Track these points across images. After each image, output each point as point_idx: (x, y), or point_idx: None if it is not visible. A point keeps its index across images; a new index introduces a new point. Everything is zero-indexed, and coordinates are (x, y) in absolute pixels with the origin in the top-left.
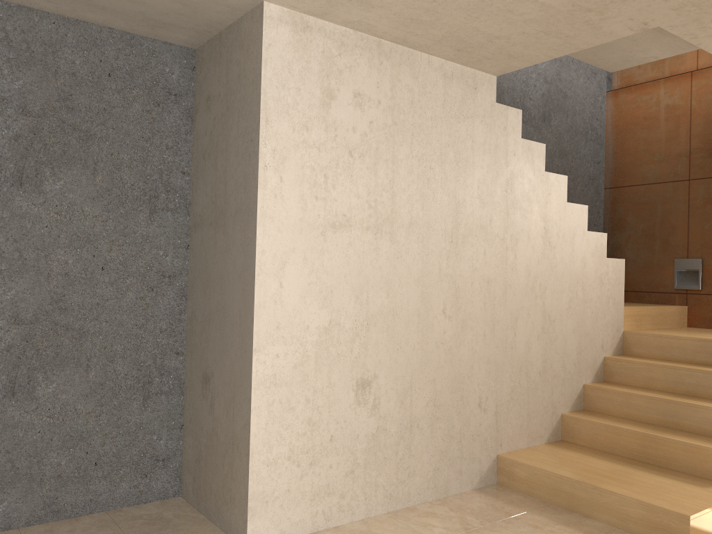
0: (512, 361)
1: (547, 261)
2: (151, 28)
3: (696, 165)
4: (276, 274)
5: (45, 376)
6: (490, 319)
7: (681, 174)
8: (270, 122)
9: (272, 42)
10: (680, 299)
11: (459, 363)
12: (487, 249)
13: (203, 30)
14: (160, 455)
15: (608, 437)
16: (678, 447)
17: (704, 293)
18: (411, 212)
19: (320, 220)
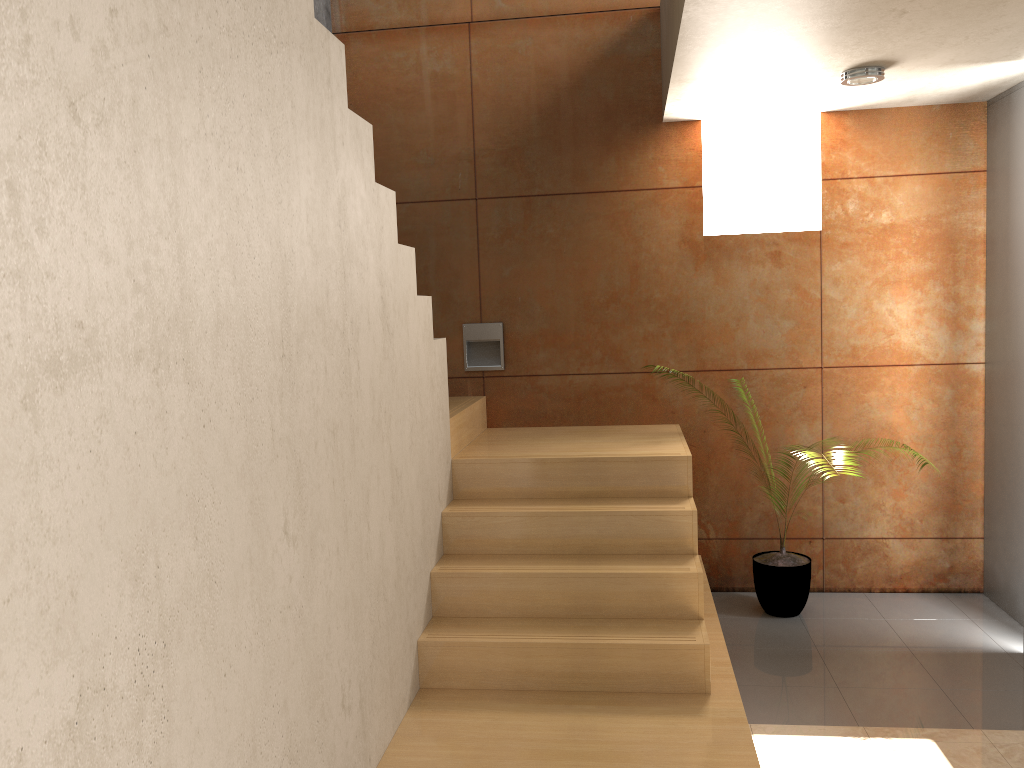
0: (369, 582)
1: (388, 363)
2: None
3: (485, 176)
4: None
5: None
6: (342, 512)
7: (463, 188)
8: None
9: None
10: (474, 386)
11: (314, 637)
12: (328, 359)
13: None
14: None
15: (510, 663)
16: (633, 654)
17: (508, 374)
18: (216, 292)
19: (14, 354)
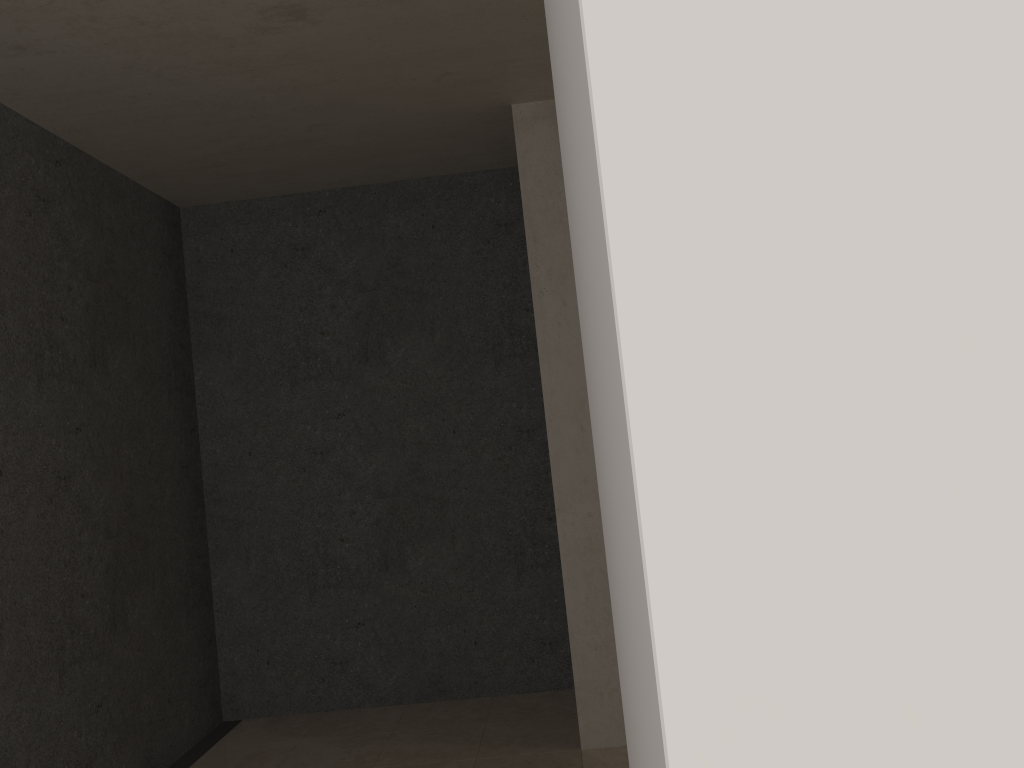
0: None
1: None
2: (458, 164)
3: None
4: (573, 416)
5: (413, 549)
6: None
7: None
8: (539, 240)
9: (529, 146)
10: None
11: None
12: None
13: (502, 149)
14: (545, 637)
15: None
16: None
17: None
18: None
19: None
